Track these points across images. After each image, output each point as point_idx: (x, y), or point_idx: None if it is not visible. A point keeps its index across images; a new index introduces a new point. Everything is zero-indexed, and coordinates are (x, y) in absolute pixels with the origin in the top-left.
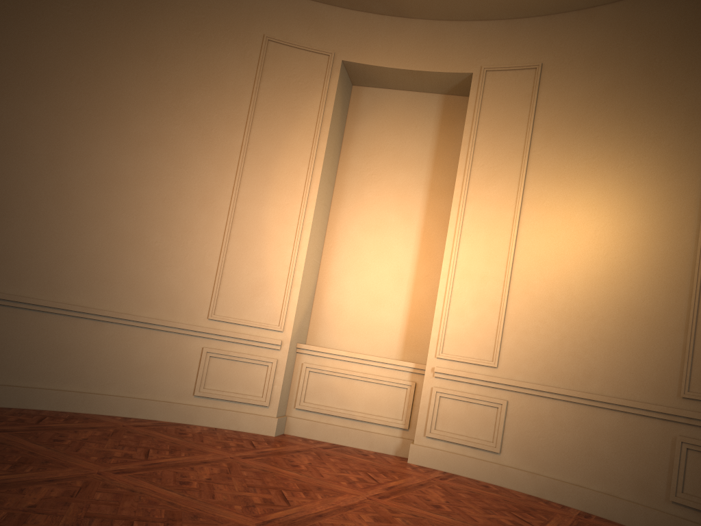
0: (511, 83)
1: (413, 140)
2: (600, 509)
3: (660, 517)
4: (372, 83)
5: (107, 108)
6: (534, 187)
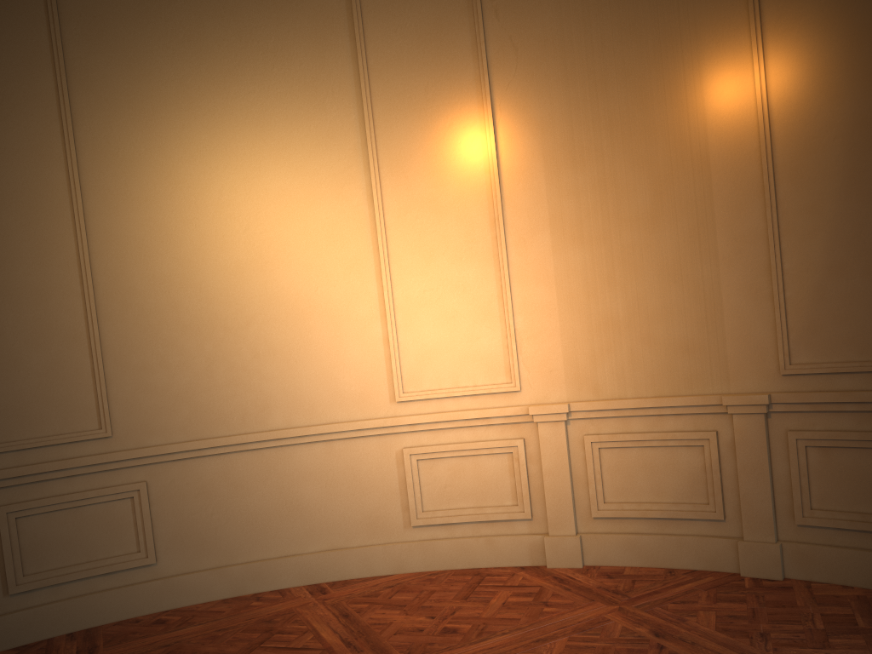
0: None
1: None
2: (329, 572)
3: (406, 549)
4: None
5: None
6: (93, 124)
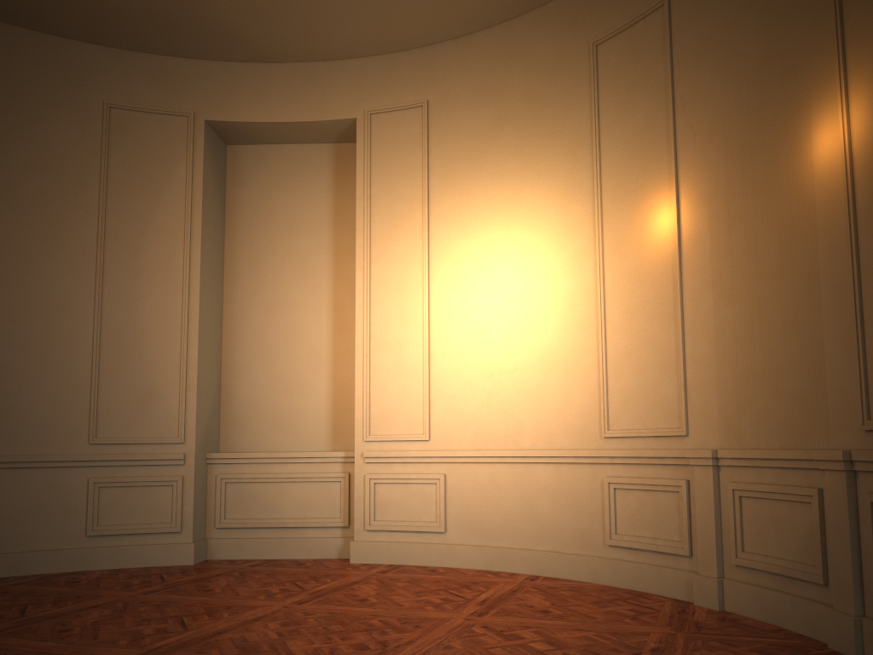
0: (398, 125)
1: (307, 199)
2: (548, 569)
3: (600, 563)
4: (248, 140)
5: None
6: (439, 237)
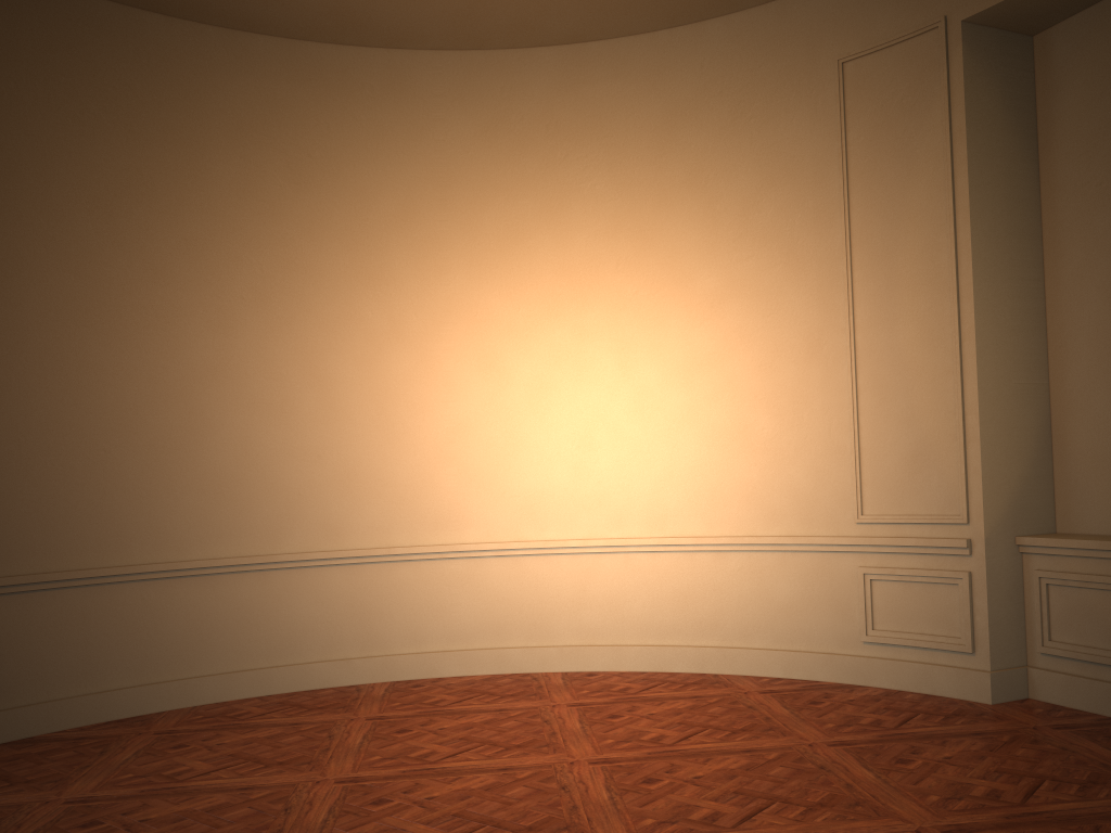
0: None
1: None
2: None
3: None
4: (1056, 15)
5: (664, 277)
6: None
